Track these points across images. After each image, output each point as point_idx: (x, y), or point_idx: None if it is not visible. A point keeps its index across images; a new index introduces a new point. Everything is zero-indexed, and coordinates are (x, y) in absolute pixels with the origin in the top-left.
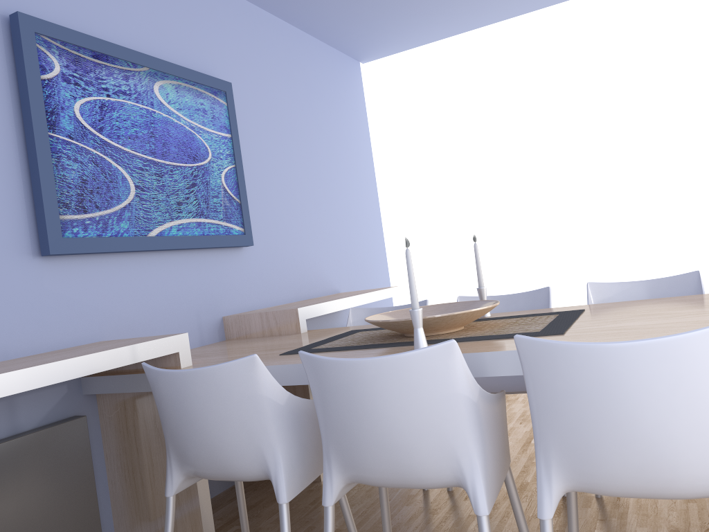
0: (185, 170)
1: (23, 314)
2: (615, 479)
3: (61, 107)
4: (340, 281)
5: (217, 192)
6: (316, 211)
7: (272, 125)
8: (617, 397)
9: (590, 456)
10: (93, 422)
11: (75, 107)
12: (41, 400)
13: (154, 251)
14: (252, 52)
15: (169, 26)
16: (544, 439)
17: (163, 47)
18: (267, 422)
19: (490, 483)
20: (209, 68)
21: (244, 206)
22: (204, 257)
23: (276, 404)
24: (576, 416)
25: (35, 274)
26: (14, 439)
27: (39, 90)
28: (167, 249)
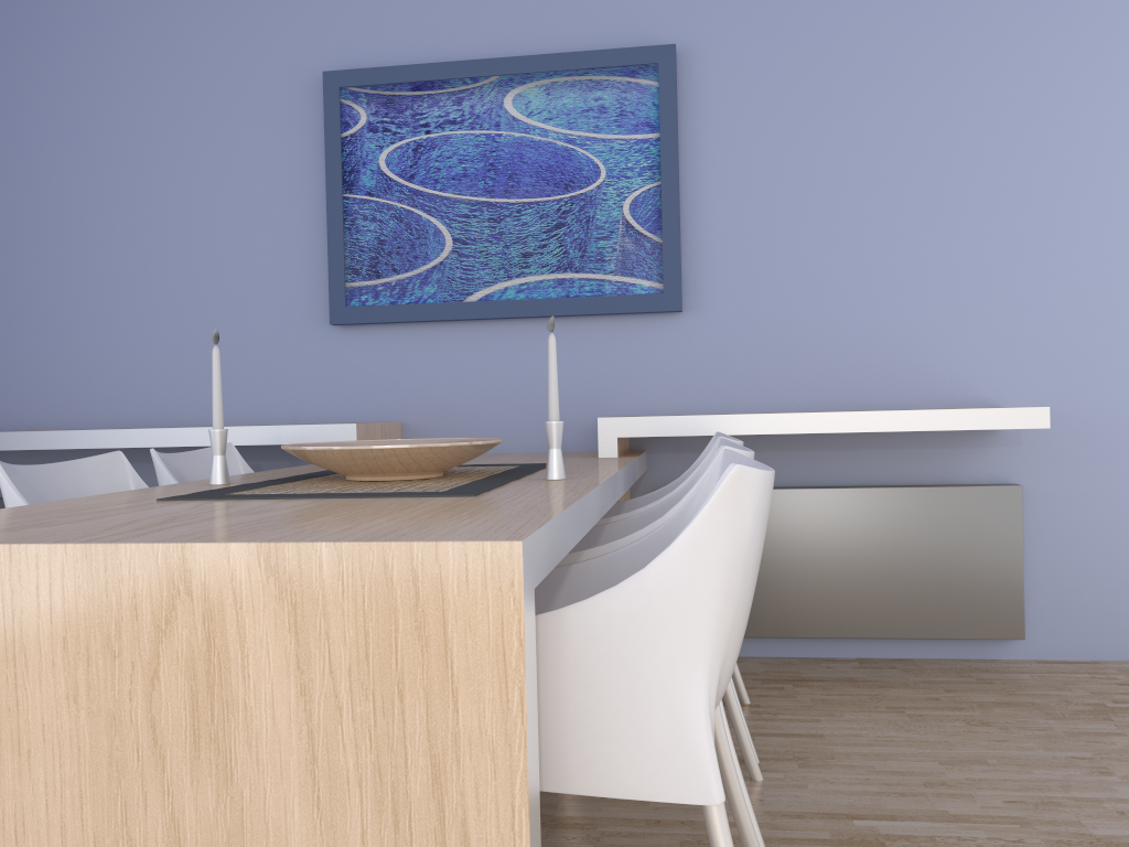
0: (544, 206)
1: (316, 382)
2: None
3: (361, 162)
4: (1010, 383)
5: (606, 232)
6: (941, 236)
7: (814, 86)
8: None
9: None
10: None
11: (379, 159)
12: None
13: (495, 320)
14: None
15: None
16: None
17: (555, 30)
18: None
19: None
20: (651, 29)
21: (668, 247)
22: (588, 328)
23: None
24: None
25: (333, 344)
26: None
27: (337, 150)
28: (496, 318)
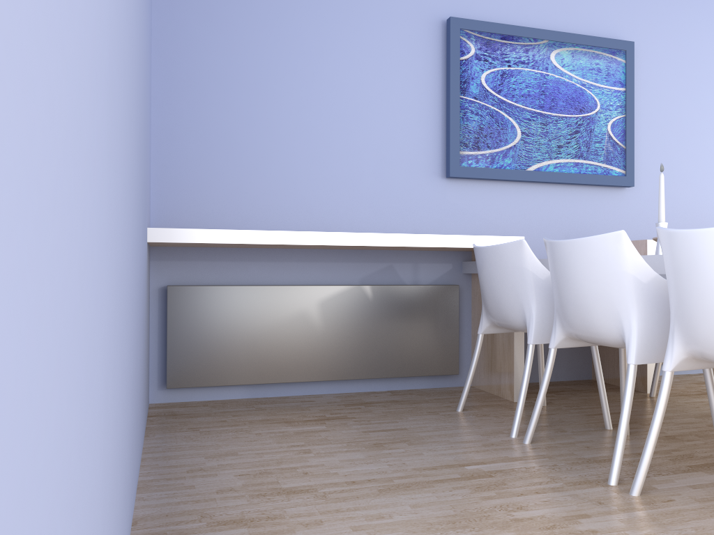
0: (569, 120)
1: (430, 213)
2: (707, 343)
3: (471, 77)
4: None
5: (599, 139)
6: None
7: (684, 76)
8: (700, 273)
9: (691, 322)
10: (467, 293)
11: (481, 77)
12: (434, 269)
13: (534, 183)
14: (670, 8)
15: (577, 2)
16: (671, 309)
17: (569, 20)
18: (527, 287)
19: (647, 346)
20: (614, 31)
21: (628, 151)
22: (581, 192)
23: (536, 277)
24: (681, 289)
25: (441, 189)
26: (411, 285)
27: (457, 67)
28: (542, 182)
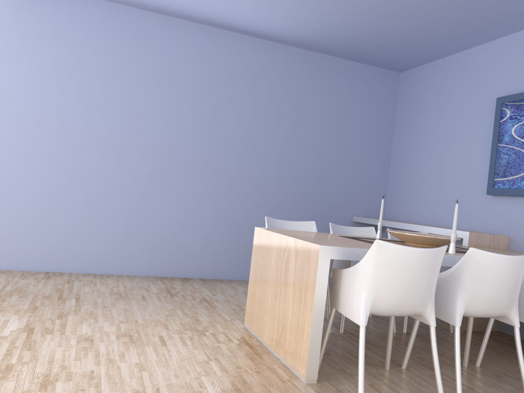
0: None
1: (482, 216)
2: None
3: (505, 131)
4: None
5: None
6: None
7: None
8: None
9: None
10: None
11: (511, 130)
12: None
13: None
14: None
15: None
16: None
17: None
18: None
19: None
20: None
21: None
22: None
23: None
24: None
25: (489, 202)
26: None
27: (497, 127)
28: None
